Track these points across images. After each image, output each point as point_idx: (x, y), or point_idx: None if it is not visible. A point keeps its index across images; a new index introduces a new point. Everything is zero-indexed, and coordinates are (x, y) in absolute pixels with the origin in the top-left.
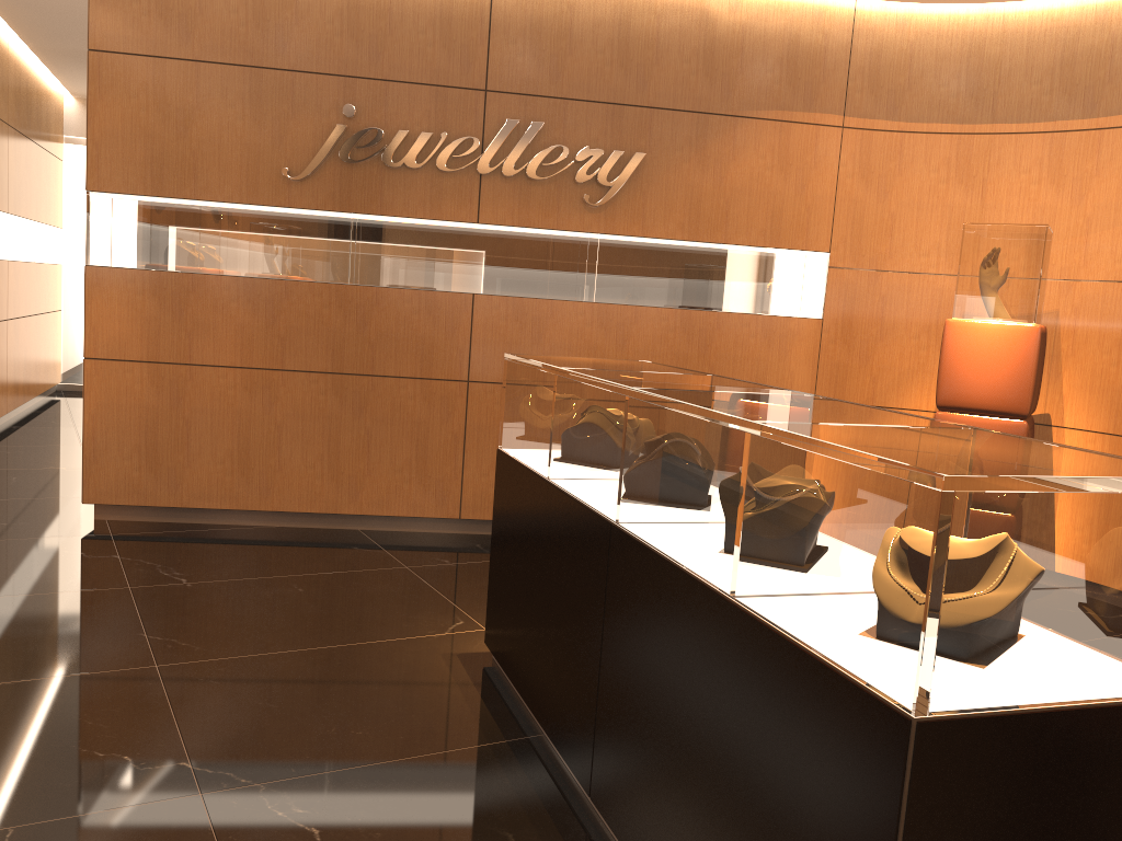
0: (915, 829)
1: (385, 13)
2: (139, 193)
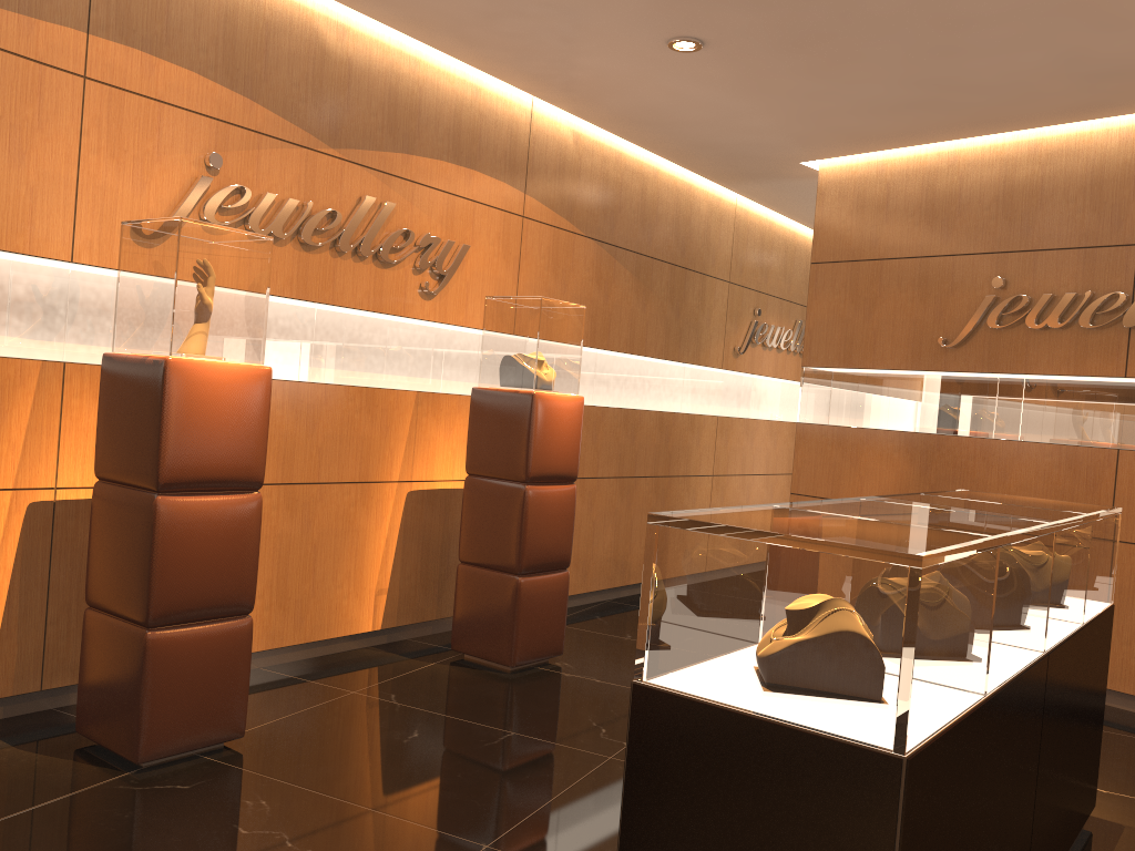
0: (632, 763)
1: (1036, 191)
2: (834, 366)
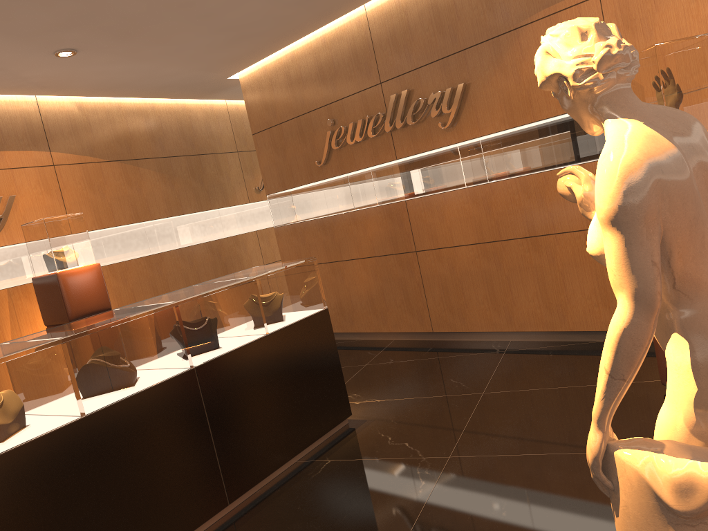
0: None
1: (331, 65)
2: (279, 190)
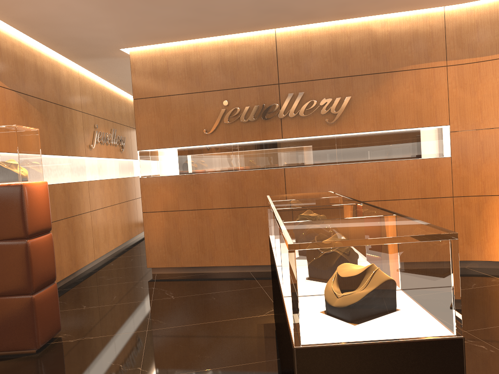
0: None
1: (235, 62)
2: (155, 148)
